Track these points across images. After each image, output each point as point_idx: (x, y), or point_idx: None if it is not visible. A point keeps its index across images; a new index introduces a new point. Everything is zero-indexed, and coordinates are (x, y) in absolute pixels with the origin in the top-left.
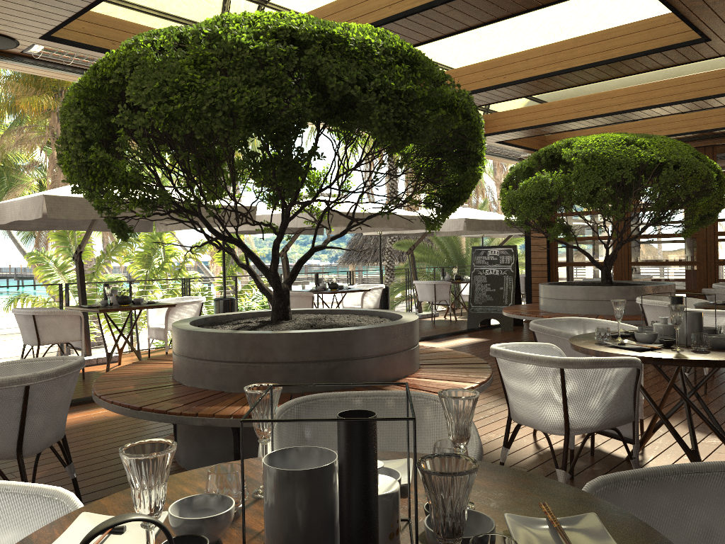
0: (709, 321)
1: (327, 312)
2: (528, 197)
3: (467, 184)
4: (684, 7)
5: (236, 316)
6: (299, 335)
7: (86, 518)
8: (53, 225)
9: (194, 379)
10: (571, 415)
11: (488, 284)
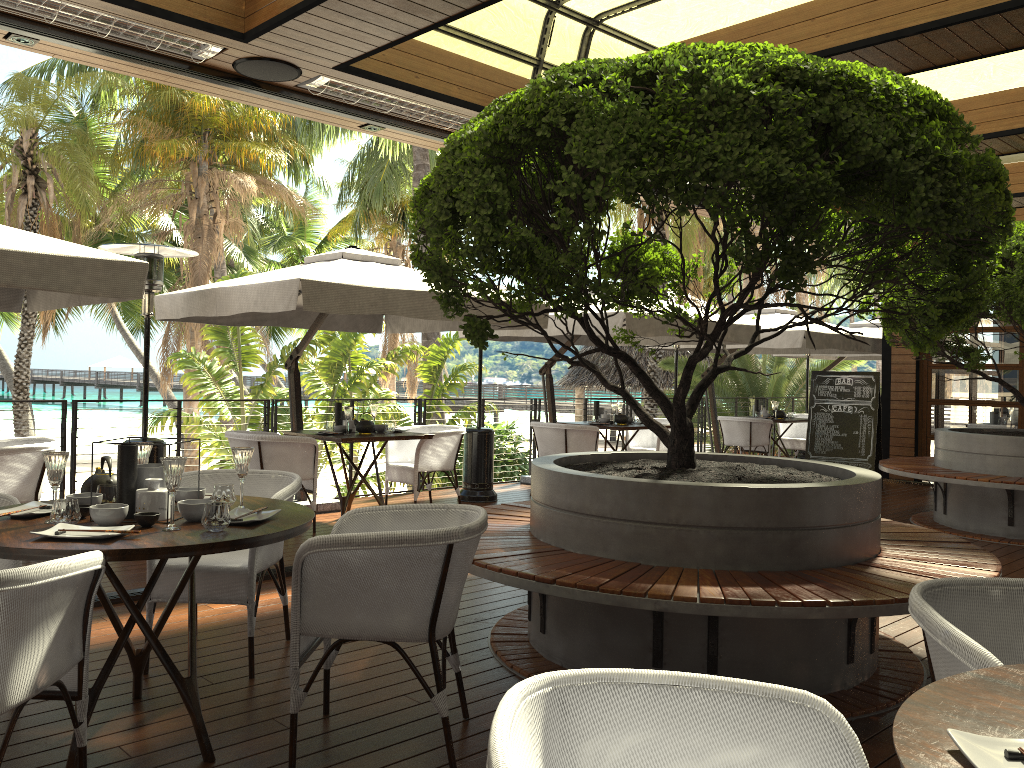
0: None
1: (709, 457)
2: None
3: (979, 289)
4: None
5: (589, 458)
6: (754, 491)
7: (960, 737)
8: (260, 319)
9: (589, 544)
10: None
11: (836, 426)
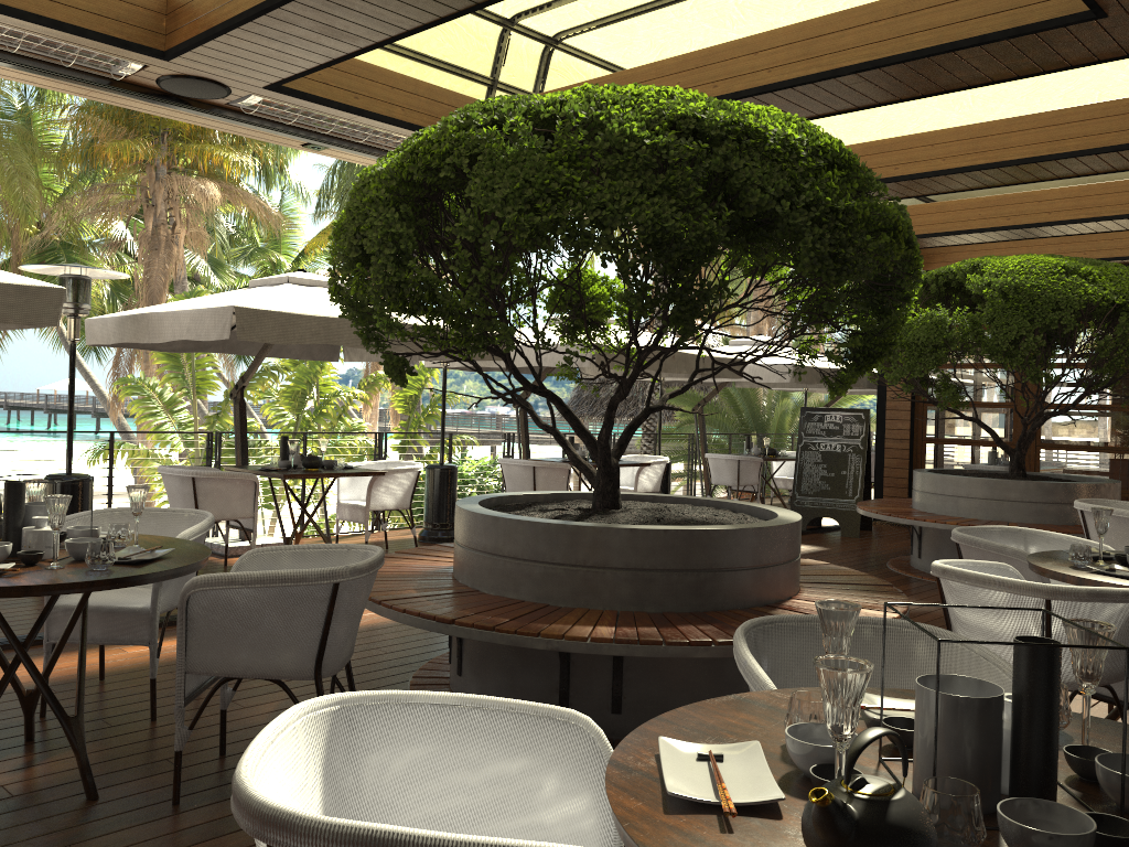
0: None
1: (649, 498)
2: (914, 343)
3: (892, 334)
4: None
5: (524, 499)
6: (661, 532)
7: (667, 742)
8: (204, 345)
9: (501, 585)
10: None
11: (824, 465)
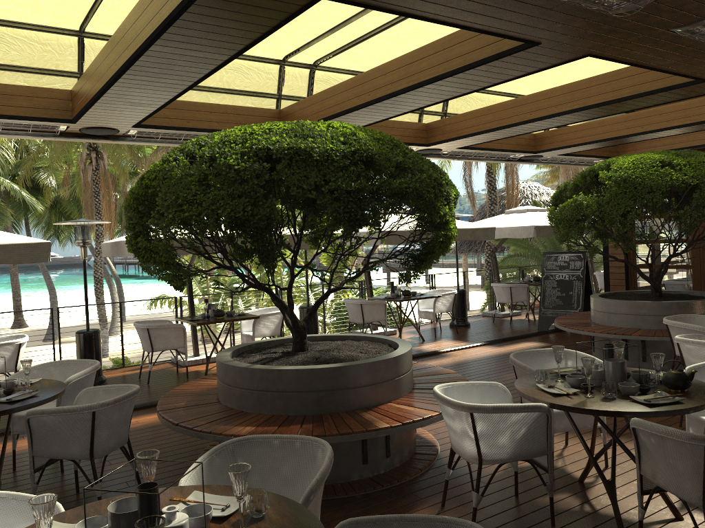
0: (701, 351)
1: (352, 337)
2: (565, 218)
3: (433, 246)
4: (657, 65)
5: (277, 342)
6: (294, 371)
7: None
8: None
9: (225, 399)
10: (482, 449)
11: (558, 288)
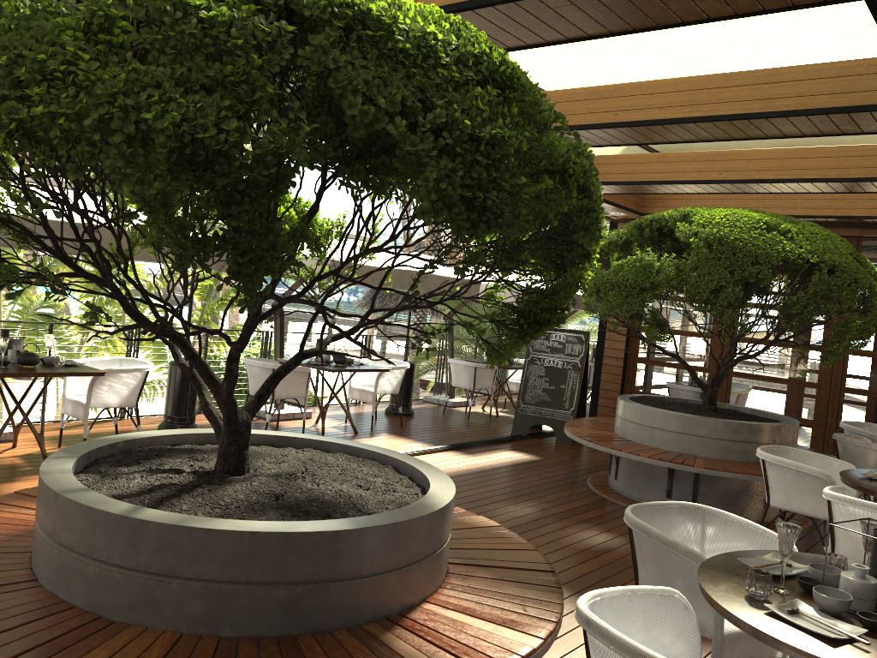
0: None
1: (315, 443)
2: (623, 283)
3: (565, 298)
4: None
5: (167, 440)
6: (246, 535)
7: None
8: None
9: (55, 580)
10: None
11: (547, 378)
